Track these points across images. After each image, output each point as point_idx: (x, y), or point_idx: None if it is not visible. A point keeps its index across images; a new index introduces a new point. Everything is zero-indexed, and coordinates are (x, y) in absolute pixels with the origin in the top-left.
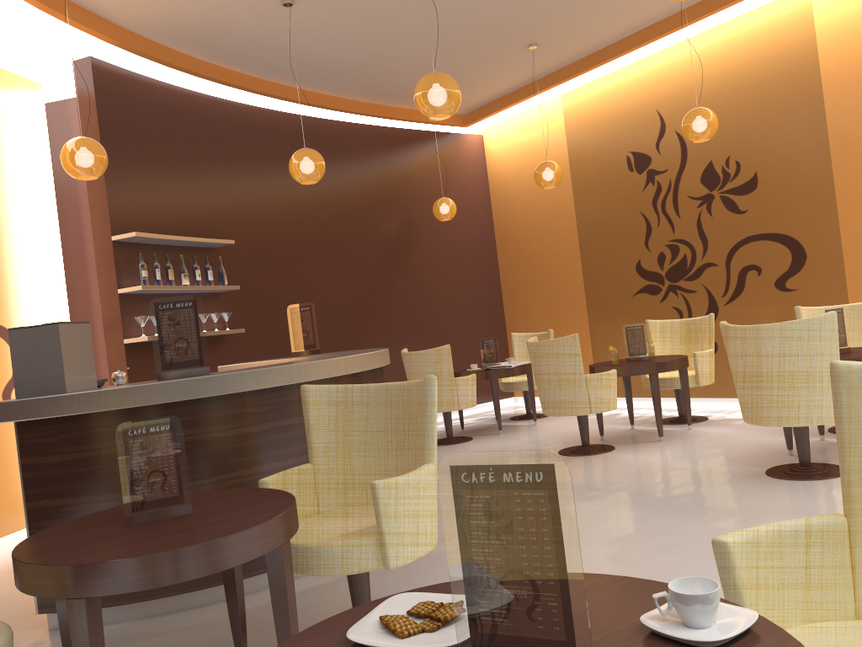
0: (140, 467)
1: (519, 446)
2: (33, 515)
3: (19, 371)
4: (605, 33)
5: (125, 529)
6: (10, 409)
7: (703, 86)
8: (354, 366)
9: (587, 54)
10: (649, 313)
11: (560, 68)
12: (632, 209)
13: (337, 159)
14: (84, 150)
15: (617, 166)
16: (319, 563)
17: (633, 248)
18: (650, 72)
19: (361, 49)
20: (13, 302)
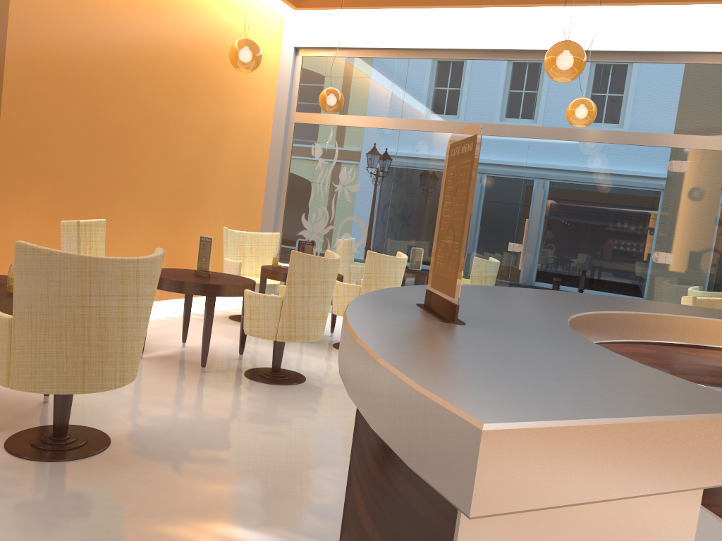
0: None
1: None
2: None
3: None
4: None
5: None
6: None
7: None
8: None
9: None
10: None
11: None
12: None
13: None
14: None
15: None
16: None
17: None
18: None
19: None
20: None
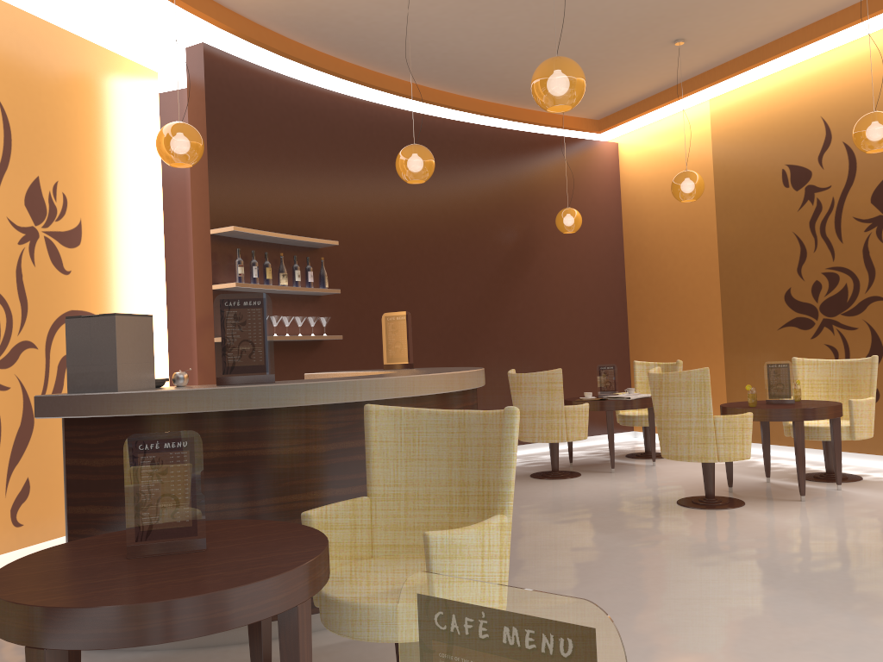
0: (149, 488)
1: (632, 490)
2: (73, 521)
3: (73, 363)
4: (766, 28)
5: (123, 562)
6: (57, 404)
7: (881, 90)
8: (439, 385)
9: (743, 52)
10: (797, 350)
11: (710, 69)
12: (785, 230)
13: (456, 162)
14: (179, 135)
15: (770, 180)
16: (356, 623)
17: (783, 275)
18: (817, 73)
19: (486, 42)
20: (109, 292)
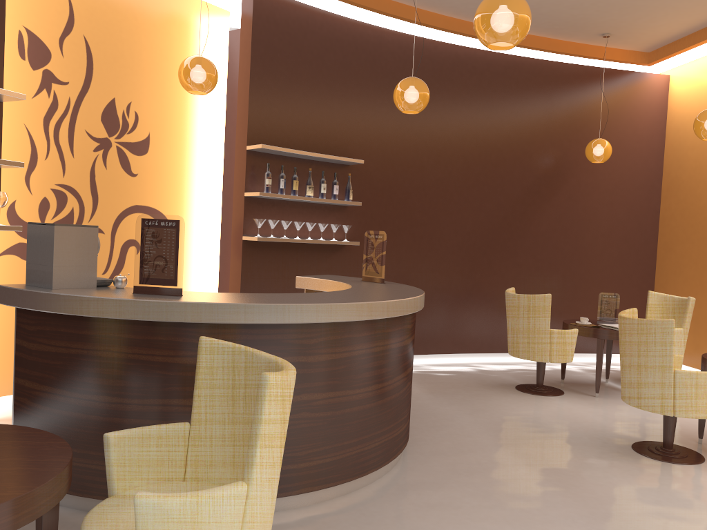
0: None
1: (599, 421)
2: (17, 389)
3: (29, 261)
4: None
5: None
6: (7, 295)
7: None
8: (336, 315)
9: None
10: None
11: None
12: None
13: (494, 91)
14: (192, 67)
15: None
16: None
17: None
18: None
19: None
20: (170, 192)
